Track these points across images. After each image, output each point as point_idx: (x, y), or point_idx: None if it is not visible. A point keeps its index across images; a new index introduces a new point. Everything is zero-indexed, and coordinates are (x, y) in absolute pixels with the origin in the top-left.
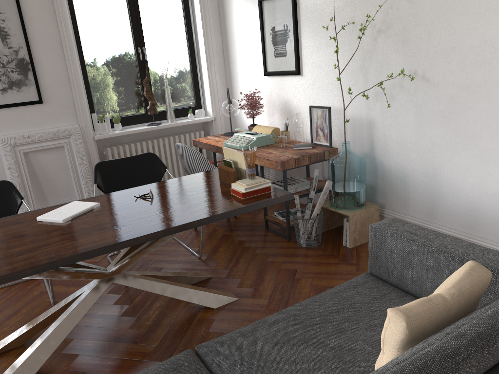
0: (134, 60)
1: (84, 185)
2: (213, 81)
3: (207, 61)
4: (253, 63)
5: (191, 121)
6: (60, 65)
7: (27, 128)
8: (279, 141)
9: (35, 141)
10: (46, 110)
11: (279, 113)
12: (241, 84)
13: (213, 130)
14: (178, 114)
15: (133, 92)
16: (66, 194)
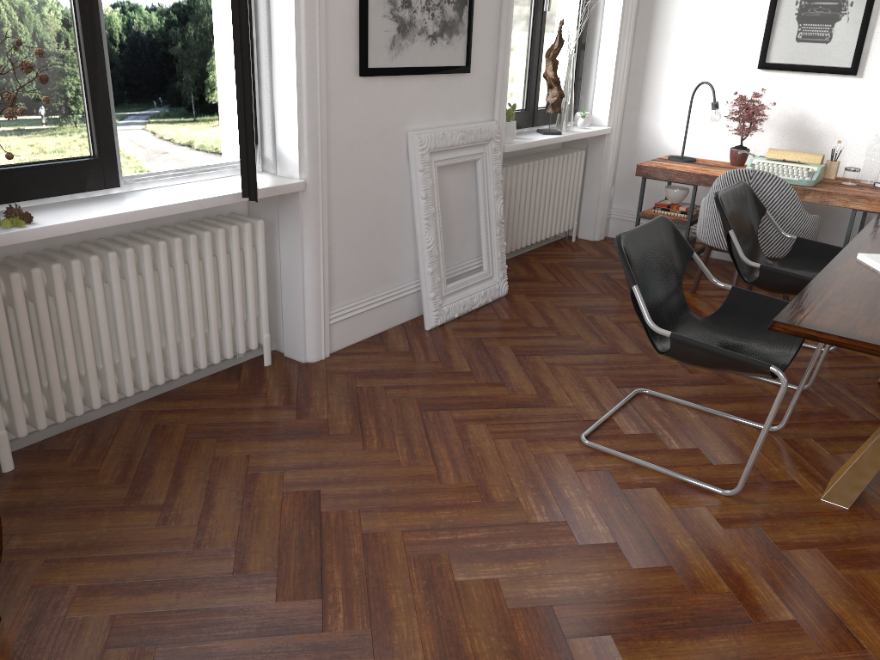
0: (531, 8)
1: (497, 236)
2: (622, 65)
3: (621, 28)
4: (726, 45)
5: (593, 131)
6: (495, 1)
7: (441, 119)
8: (852, 176)
9: (454, 147)
10: (466, 87)
11: (776, 131)
12: (678, 76)
13: (600, 150)
14: (557, 117)
15: (521, 68)
16: (457, 253)
